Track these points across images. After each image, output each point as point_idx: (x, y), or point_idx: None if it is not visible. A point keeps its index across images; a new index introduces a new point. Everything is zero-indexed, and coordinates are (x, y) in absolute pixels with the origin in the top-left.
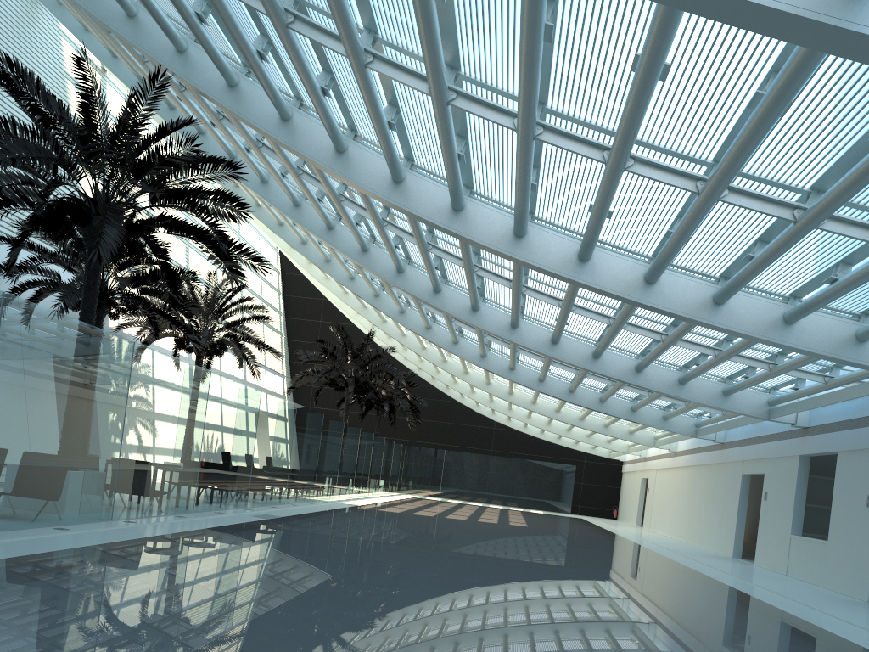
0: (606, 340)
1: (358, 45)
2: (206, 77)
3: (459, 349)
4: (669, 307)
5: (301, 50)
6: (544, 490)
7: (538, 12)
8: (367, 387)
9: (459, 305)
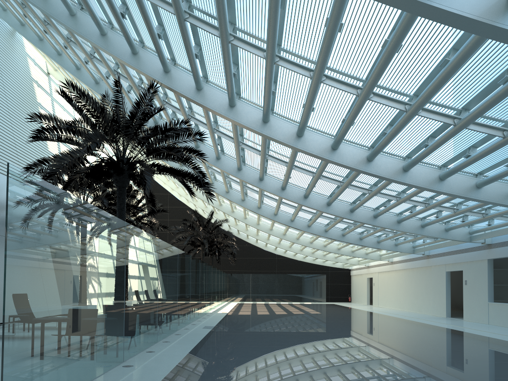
0: (390, 208)
1: (323, 72)
2: (183, 85)
3: (278, 218)
4: (454, 192)
5: (274, 74)
6: (309, 290)
7: (467, 60)
8: (213, 243)
9: (297, 195)
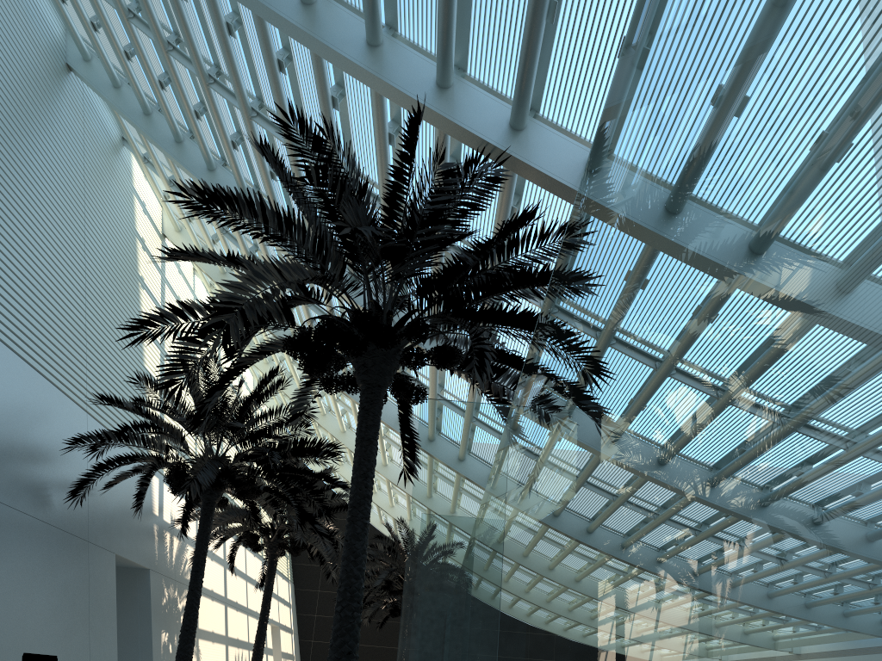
0: None
1: None
2: (556, 160)
3: None
4: None
5: None
6: None
7: None
8: None
9: None
